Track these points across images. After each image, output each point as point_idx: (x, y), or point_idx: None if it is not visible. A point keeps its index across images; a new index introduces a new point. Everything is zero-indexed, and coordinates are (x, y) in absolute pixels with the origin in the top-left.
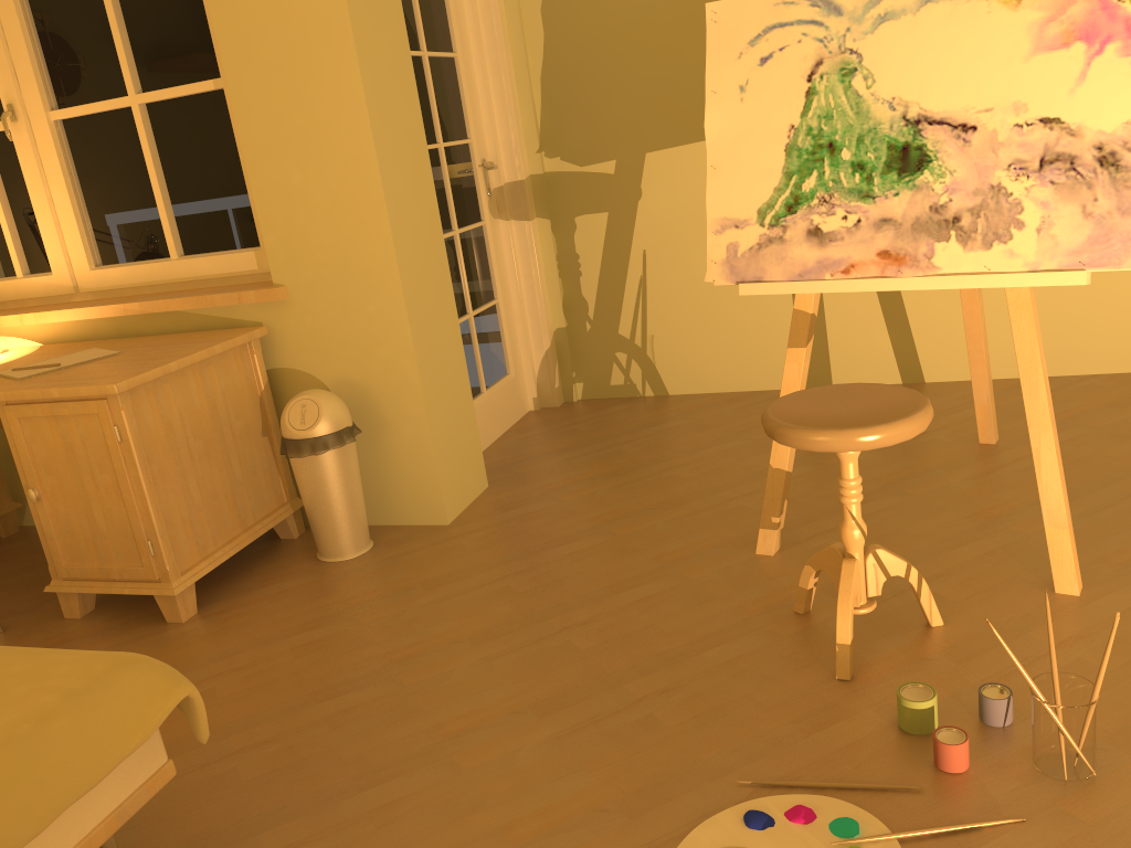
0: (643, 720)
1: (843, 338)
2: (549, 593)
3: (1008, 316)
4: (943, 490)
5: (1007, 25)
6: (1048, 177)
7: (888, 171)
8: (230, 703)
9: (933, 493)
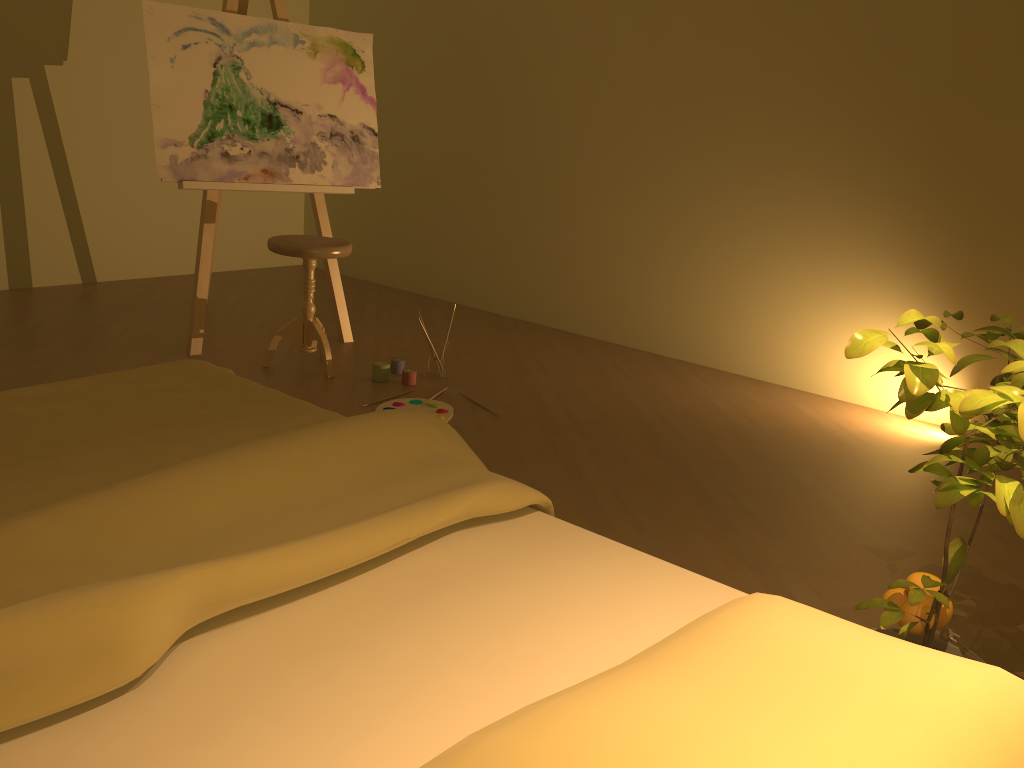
0: None
1: (41, 249)
2: None
3: (146, 236)
4: (225, 321)
5: (311, 67)
6: (334, 142)
7: (263, 127)
8: None
9: (223, 323)
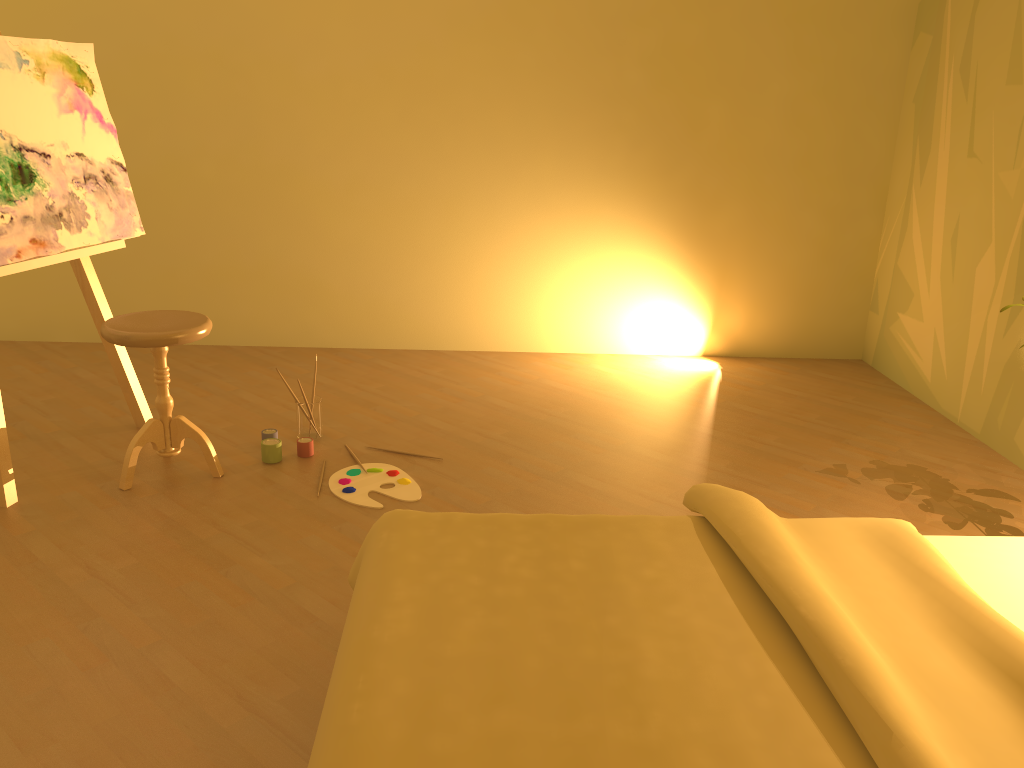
0: (249, 527)
1: None
2: (7, 594)
3: None
4: None
5: (43, 93)
6: (90, 187)
7: (16, 182)
8: (152, 758)
9: None
